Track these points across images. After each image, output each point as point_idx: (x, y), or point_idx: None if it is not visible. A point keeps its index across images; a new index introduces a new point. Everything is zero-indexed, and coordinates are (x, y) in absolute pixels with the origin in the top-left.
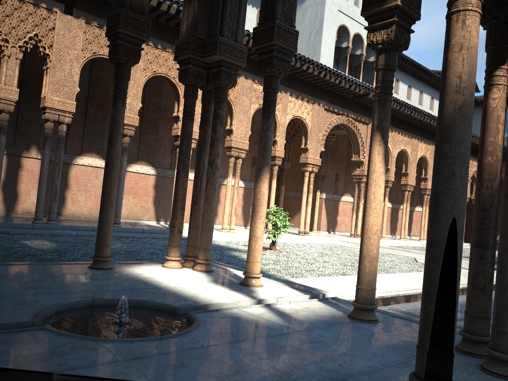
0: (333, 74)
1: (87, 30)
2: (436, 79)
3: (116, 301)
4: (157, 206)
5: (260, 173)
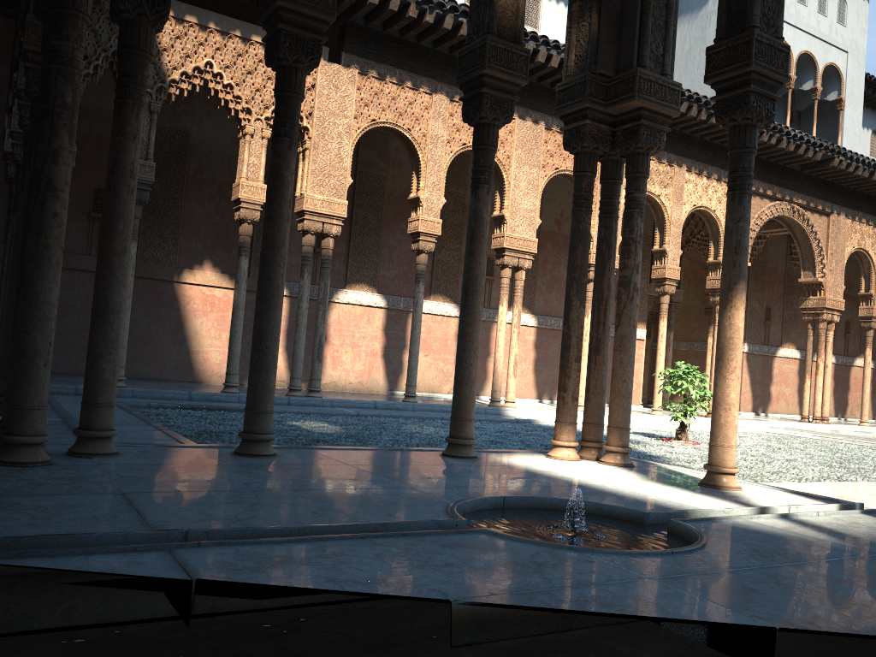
0: (765, 128)
1: (362, 85)
2: None
3: (537, 502)
4: None
5: (730, 294)
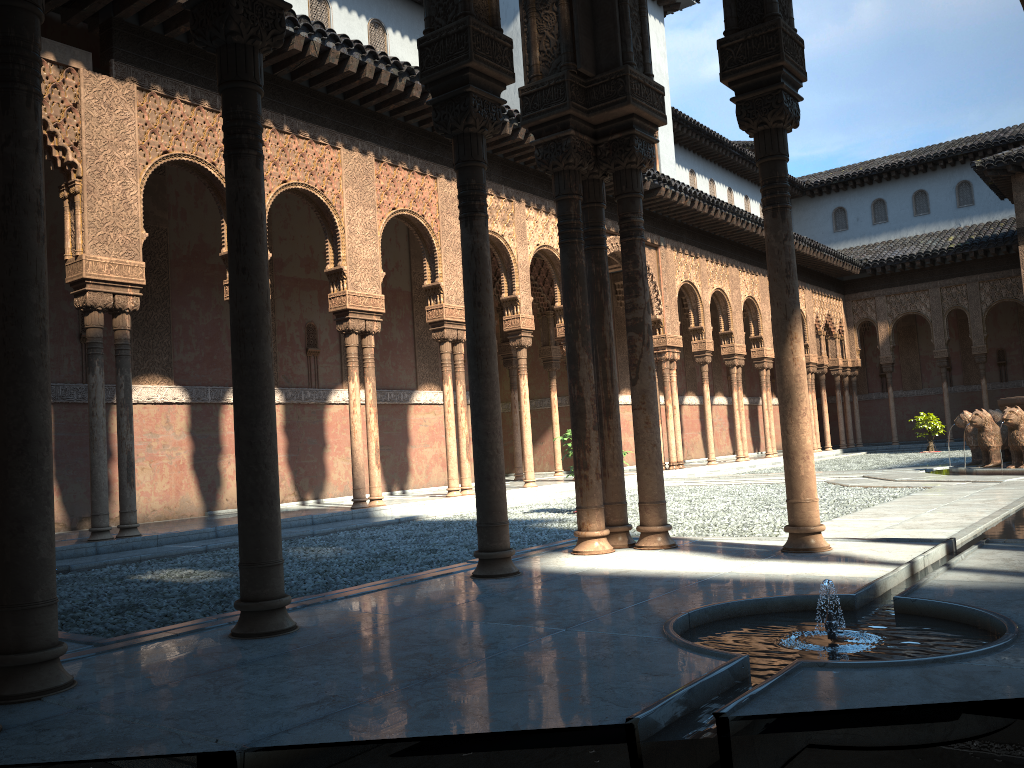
0: None
1: (145, 105)
2: (734, 154)
3: (719, 611)
4: (296, 469)
5: (788, 324)
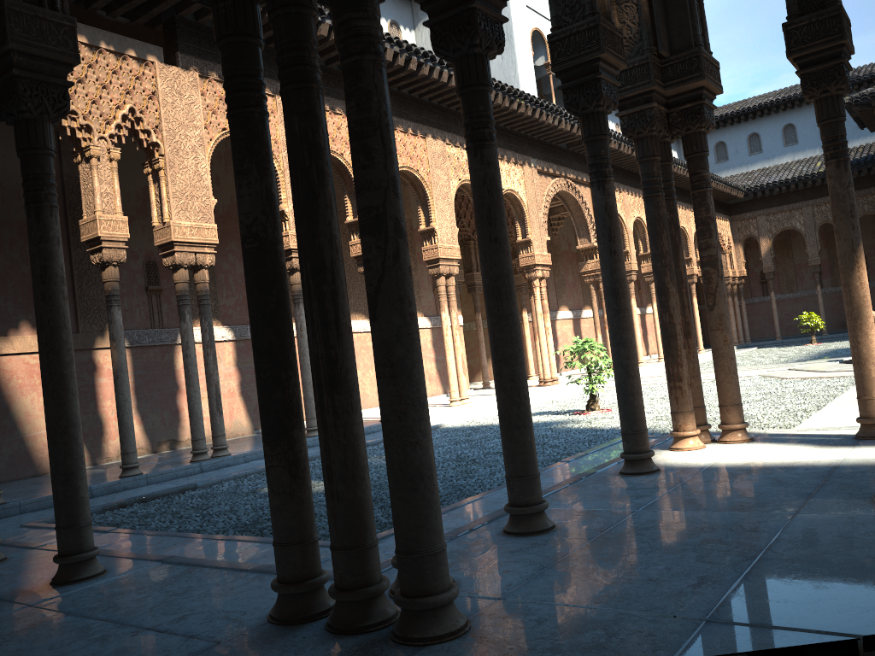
0: (550, 111)
1: (205, 89)
2: None
3: None
4: None
5: (855, 255)
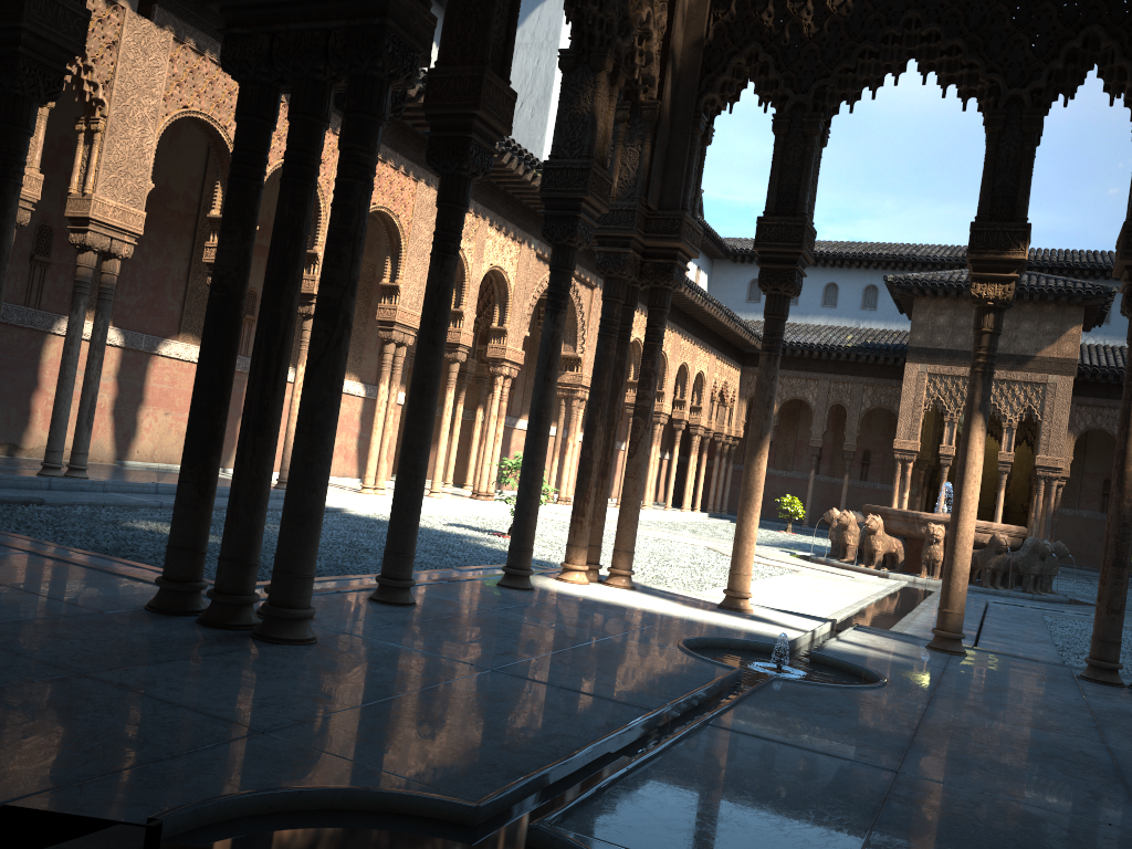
0: None
1: (177, 56)
2: None
3: (702, 641)
4: None
5: (761, 443)
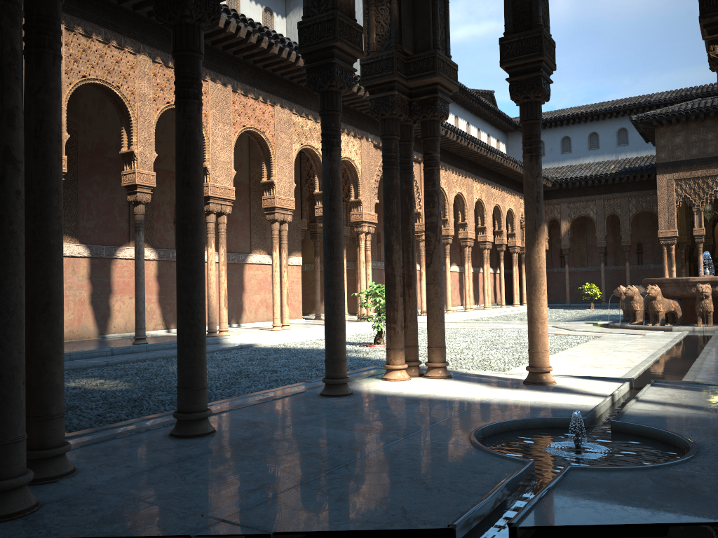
0: None
1: (70, 41)
2: (472, 99)
3: (499, 427)
4: (164, 307)
5: (536, 233)
